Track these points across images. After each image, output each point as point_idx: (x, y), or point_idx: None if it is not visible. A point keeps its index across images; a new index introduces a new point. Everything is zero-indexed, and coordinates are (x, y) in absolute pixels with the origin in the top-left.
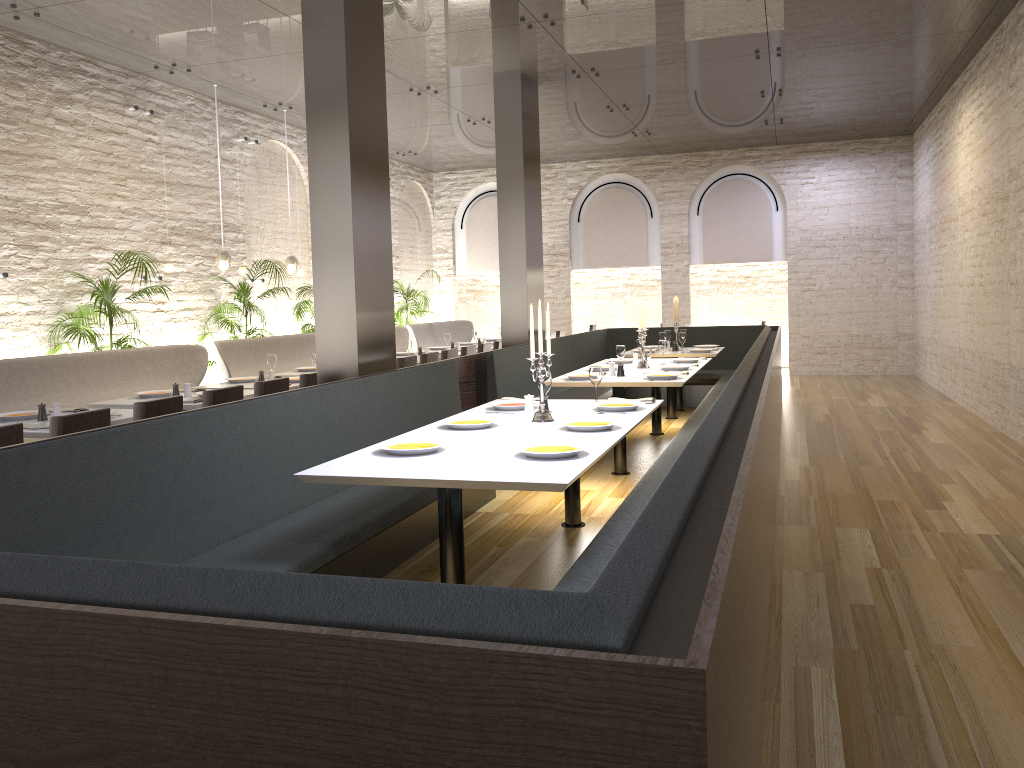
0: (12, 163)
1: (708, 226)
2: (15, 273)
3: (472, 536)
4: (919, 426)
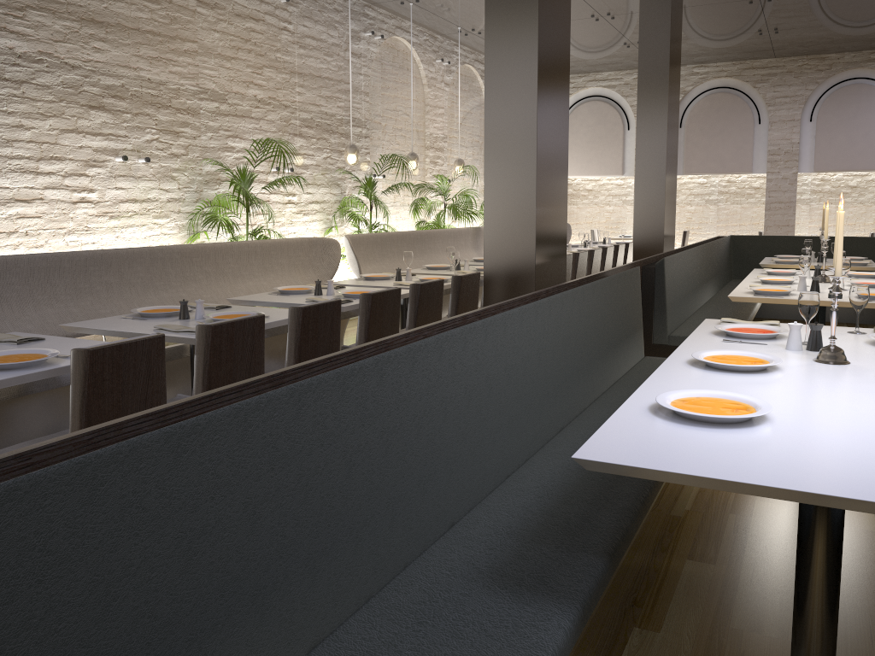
0: (155, 44)
1: (821, 133)
2: (157, 158)
3: (686, 492)
4: None
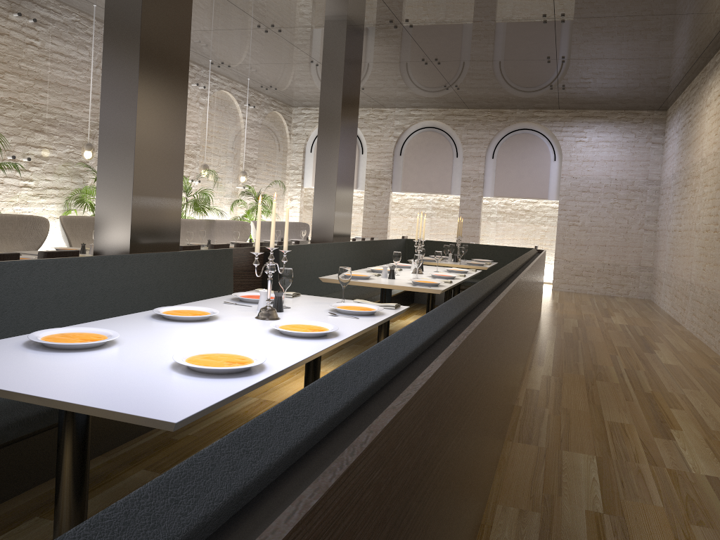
0: None
1: (500, 168)
2: None
3: (205, 422)
4: (652, 346)
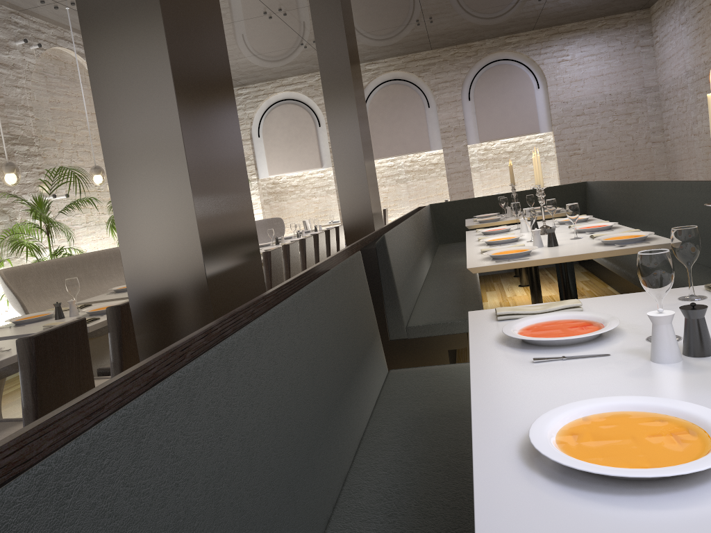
0: None
1: (480, 109)
2: None
3: None
4: None
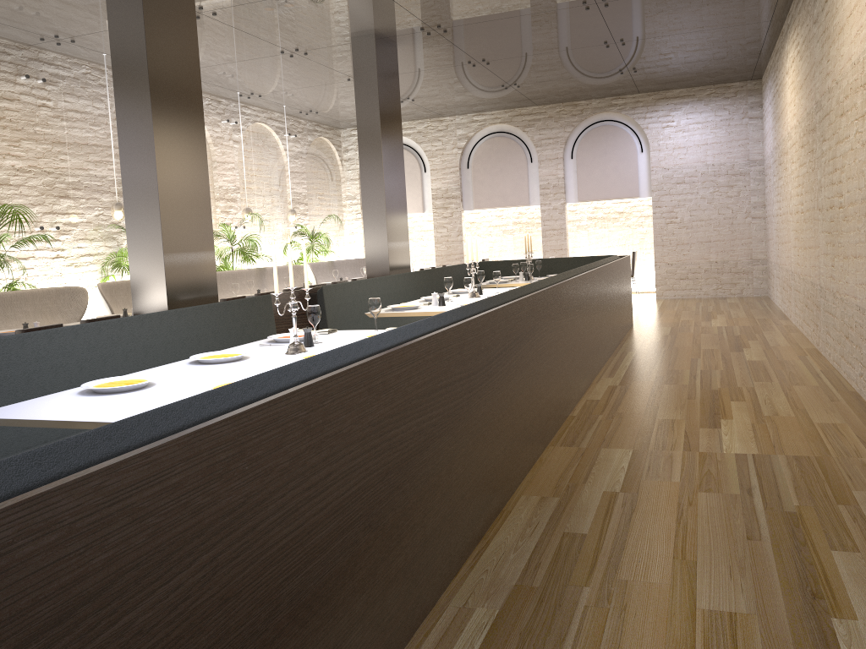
0: None
1: (581, 168)
2: None
3: None
4: (743, 344)
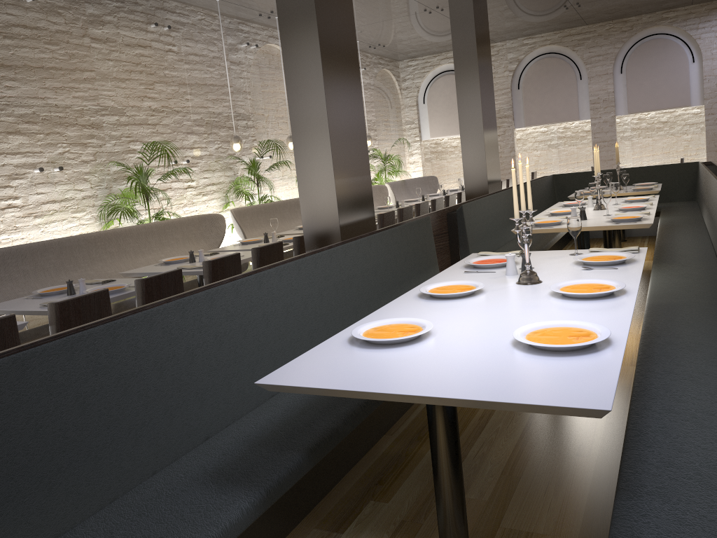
0: (57, 77)
1: (631, 82)
2: (69, 166)
3: None
4: None
